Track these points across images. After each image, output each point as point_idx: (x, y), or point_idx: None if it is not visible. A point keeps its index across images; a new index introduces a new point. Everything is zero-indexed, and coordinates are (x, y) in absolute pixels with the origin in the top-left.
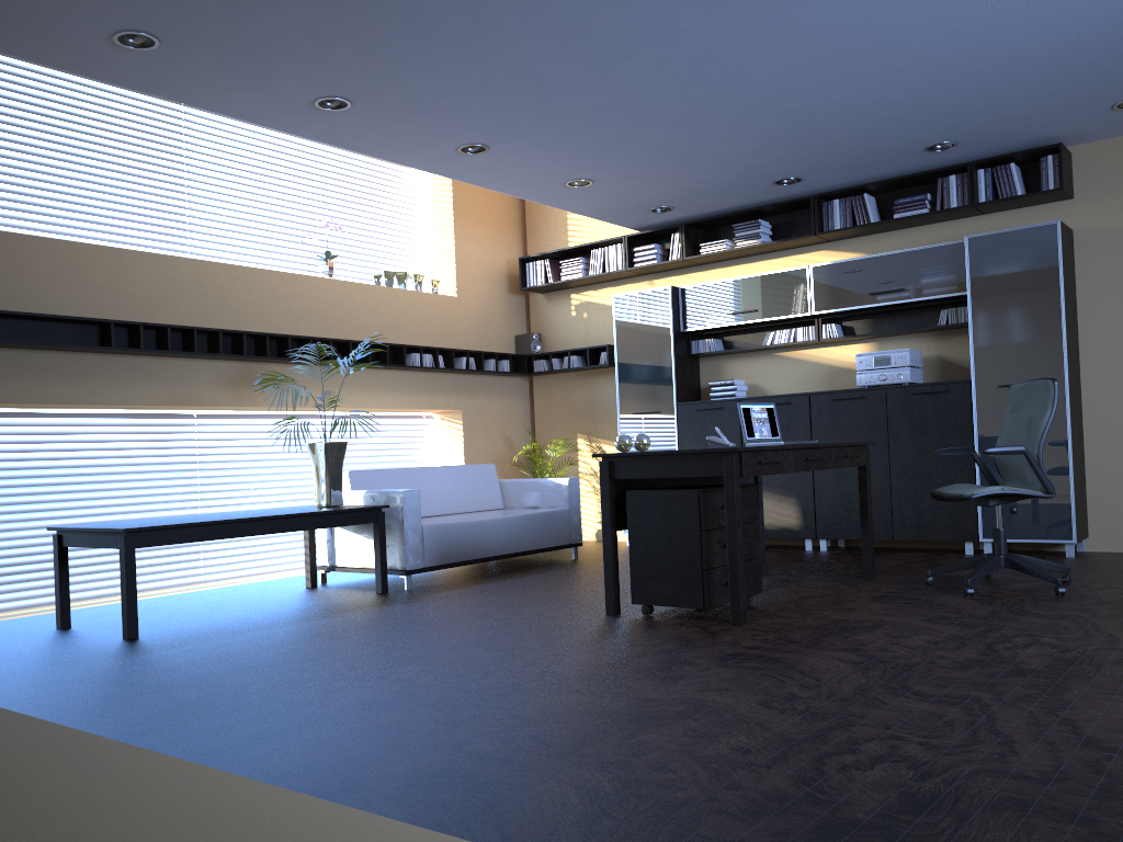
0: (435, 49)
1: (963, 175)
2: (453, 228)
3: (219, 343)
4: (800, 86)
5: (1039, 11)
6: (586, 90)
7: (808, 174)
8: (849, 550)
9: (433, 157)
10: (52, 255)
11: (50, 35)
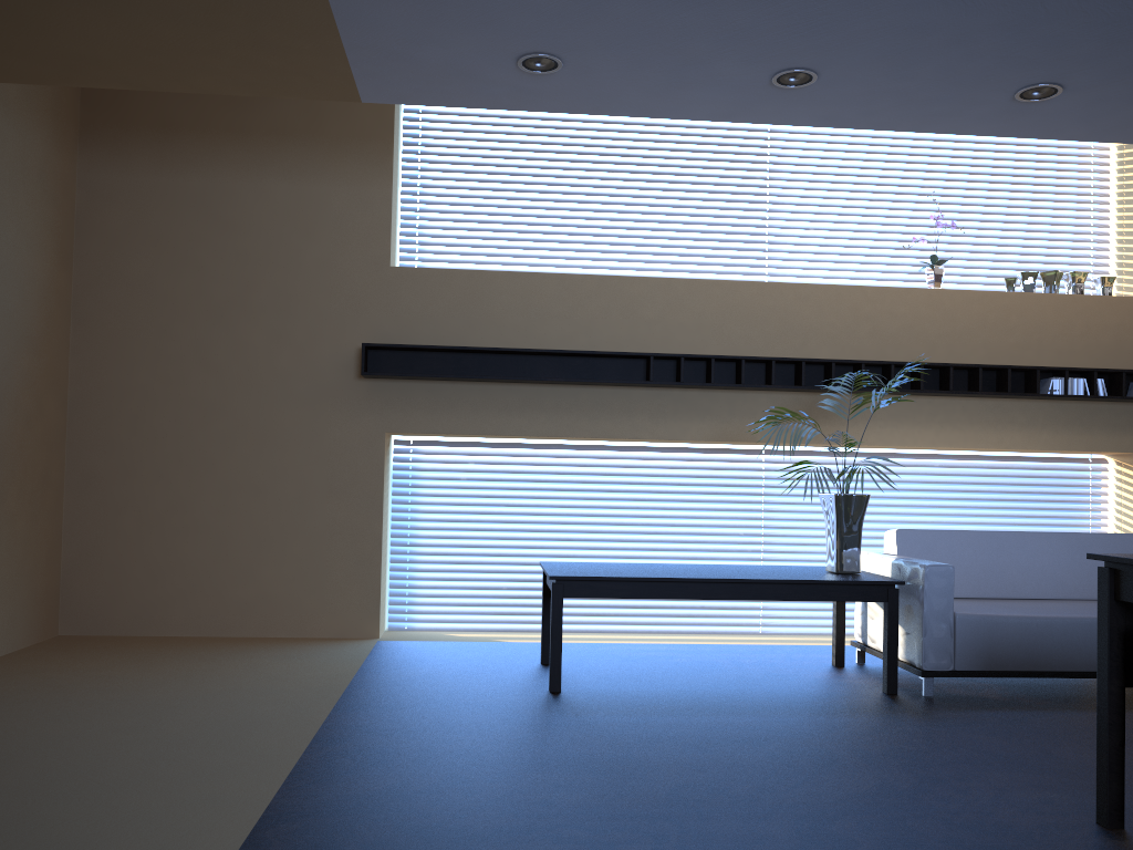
0: None
1: None
2: None
3: (771, 373)
4: None
5: None
6: None
7: None
8: None
9: (991, 115)
10: (605, 292)
11: (475, 80)
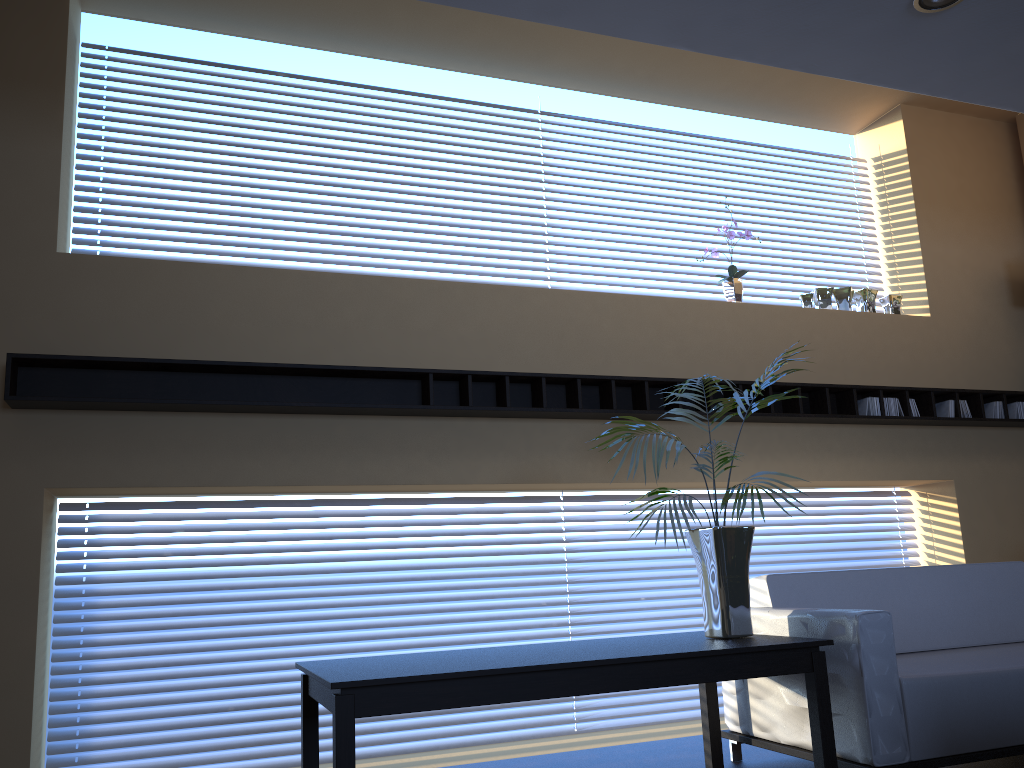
0: None
1: None
2: (916, 223)
3: (577, 394)
4: None
5: None
6: None
7: None
8: None
9: (868, 39)
10: (364, 296)
11: None
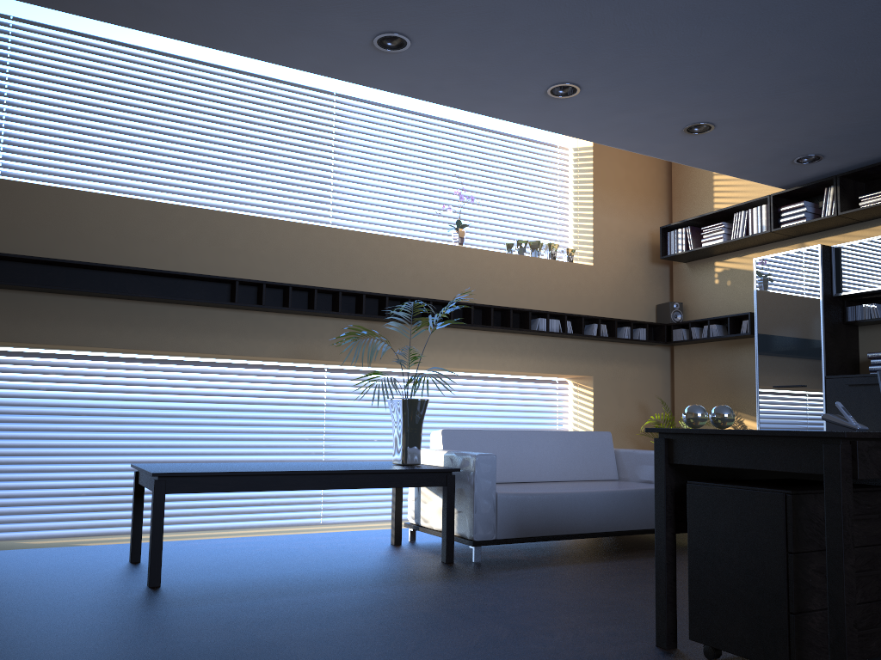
0: None
1: None
2: (592, 200)
3: (338, 302)
4: None
5: None
6: None
7: None
8: None
9: (526, 105)
10: (194, 222)
11: None
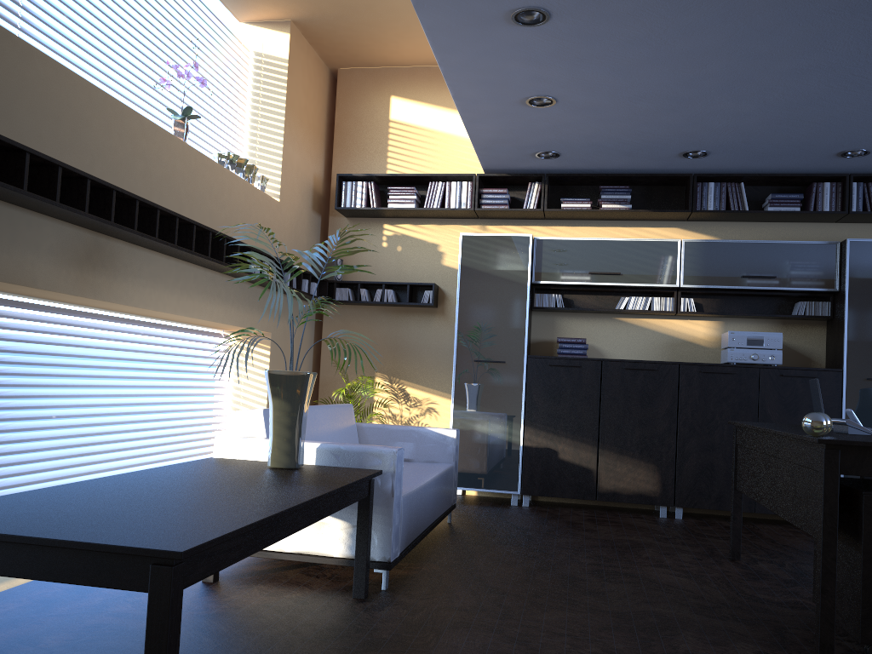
0: None
1: (837, 184)
2: (283, 124)
3: (86, 196)
4: None
5: None
6: None
7: (720, 152)
8: (700, 519)
9: (468, 13)
10: None
11: None
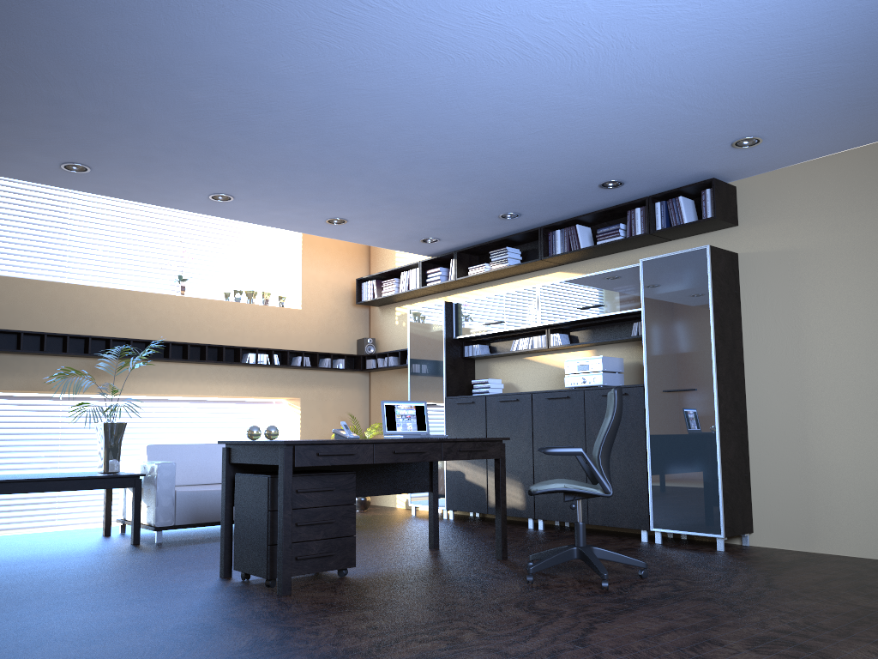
0: (100, 125)
1: (645, 208)
2: (301, 256)
3: (67, 344)
4: (423, 139)
5: (557, 68)
6: (252, 150)
7: (522, 210)
8: (562, 531)
9: (199, 204)
10: None
11: None
